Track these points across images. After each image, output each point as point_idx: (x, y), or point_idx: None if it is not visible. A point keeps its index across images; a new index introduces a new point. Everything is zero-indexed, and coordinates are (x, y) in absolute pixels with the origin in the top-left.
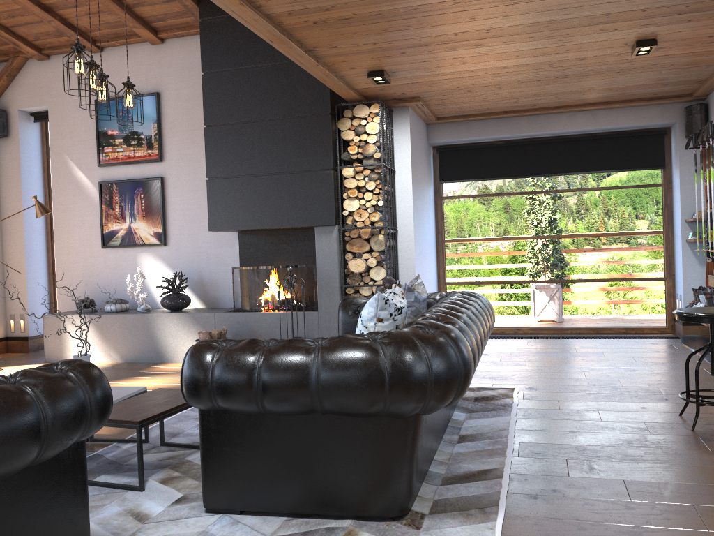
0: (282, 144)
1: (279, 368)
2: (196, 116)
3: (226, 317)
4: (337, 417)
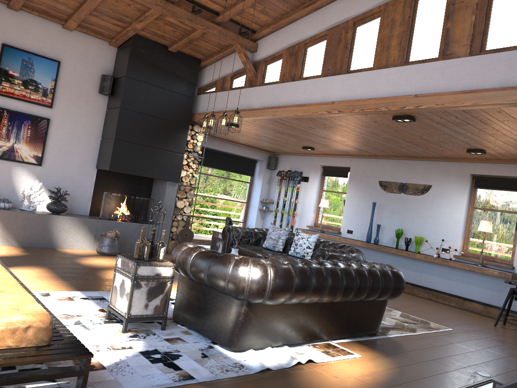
0: (163, 133)
1: None
2: (84, 88)
3: (106, 223)
4: None
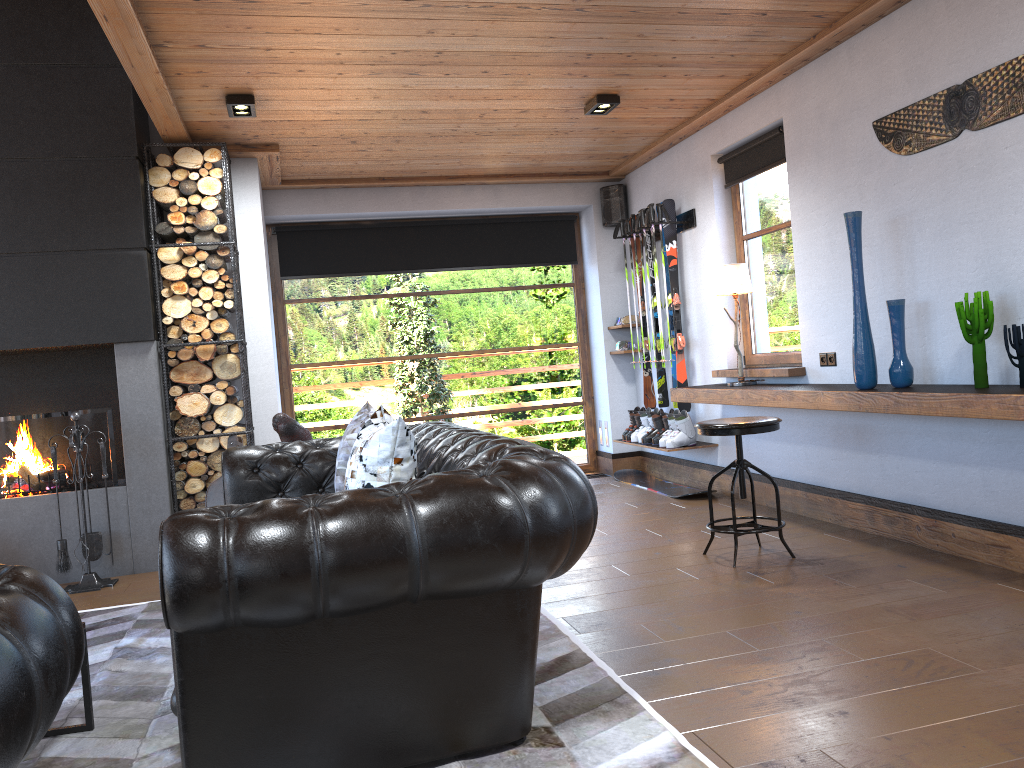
0: (46, 203)
1: (355, 536)
2: None
3: None
4: (428, 604)
